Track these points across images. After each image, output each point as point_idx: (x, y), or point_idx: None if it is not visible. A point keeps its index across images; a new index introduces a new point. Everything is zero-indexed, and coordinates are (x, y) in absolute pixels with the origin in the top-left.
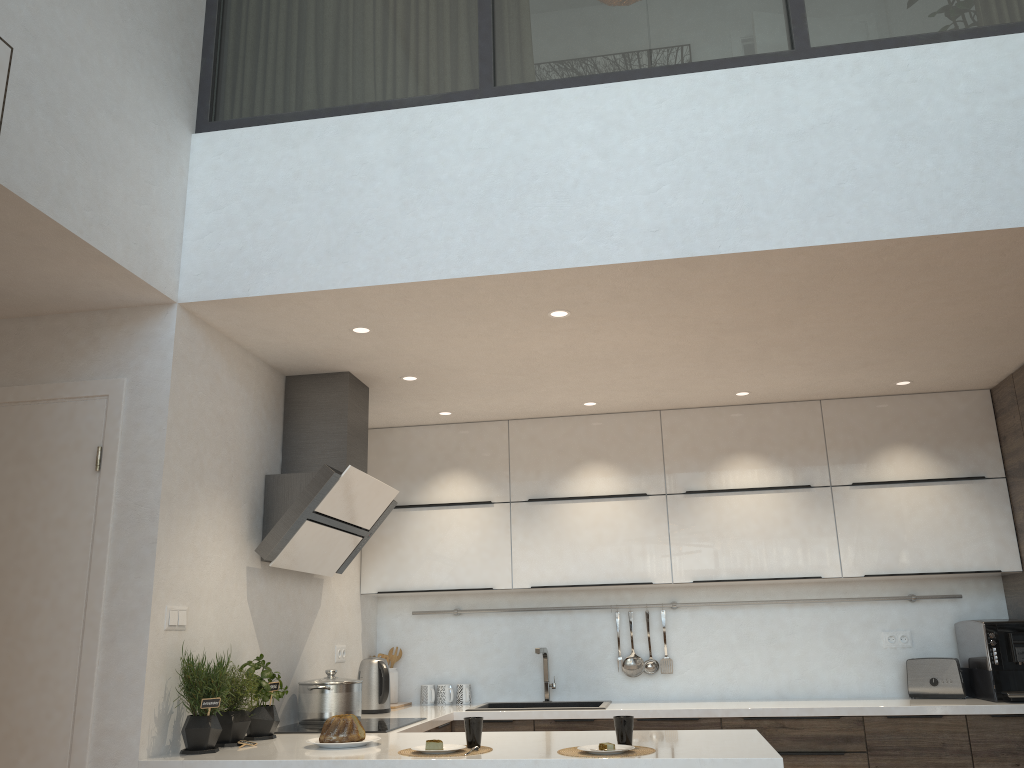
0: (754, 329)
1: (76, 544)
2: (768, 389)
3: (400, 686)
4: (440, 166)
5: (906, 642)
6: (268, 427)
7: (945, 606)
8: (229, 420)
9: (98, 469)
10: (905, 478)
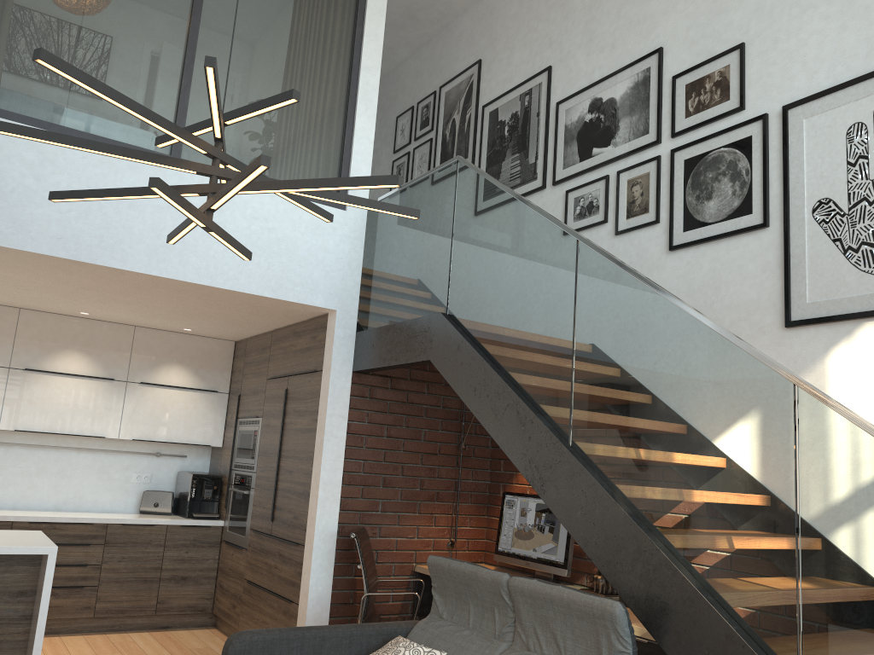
0: (104, 292)
1: None
2: (103, 315)
3: None
4: None
5: (147, 480)
6: None
7: (176, 461)
8: None
9: None
10: (173, 384)
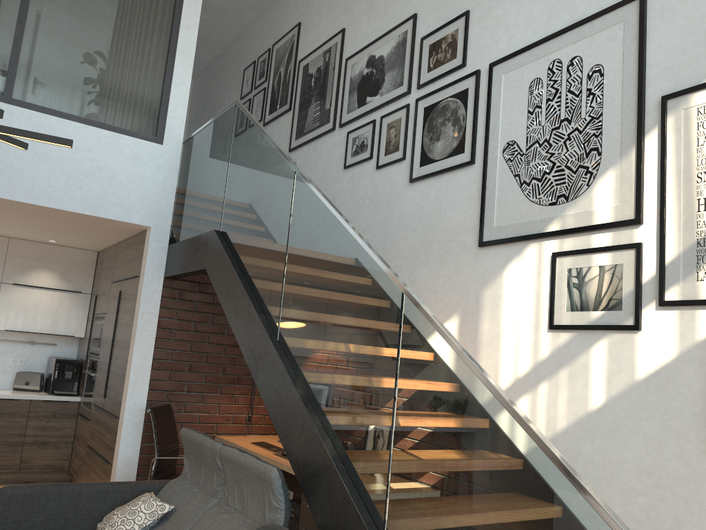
0: None
1: None
2: None
3: None
4: None
5: (22, 363)
6: None
7: (48, 348)
8: None
9: None
10: (43, 286)
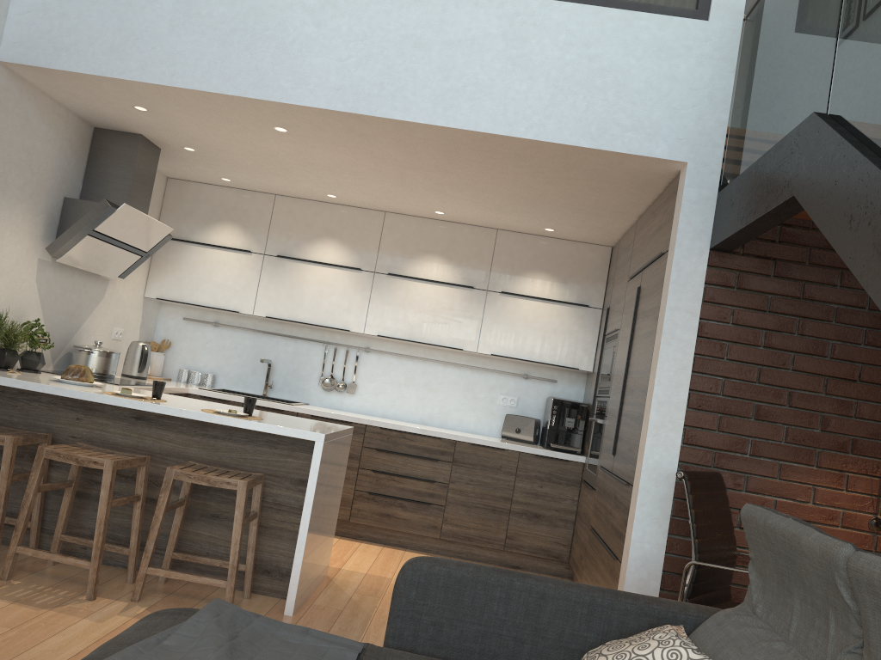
0: (424, 170)
1: None
2: (456, 213)
3: (166, 367)
4: (203, 3)
5: (513, 404)
6: (72, 163)
7: (545, 386)
8: (35, 153)
9: None
10: (537, 296)
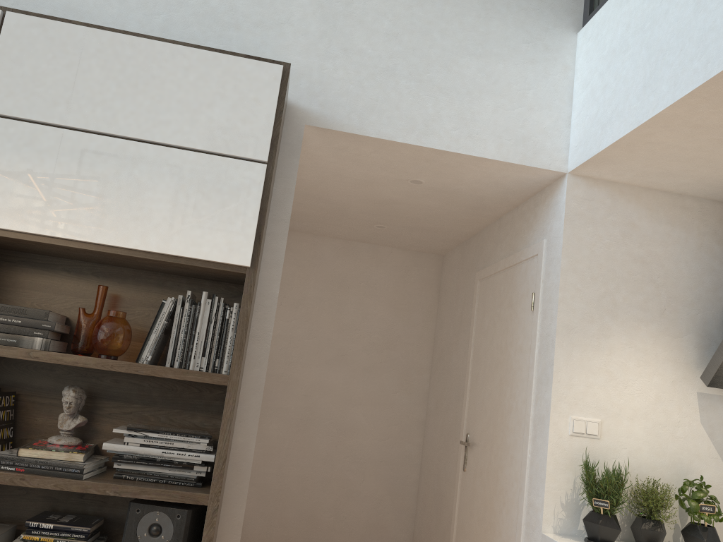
0: None
1: (524, 364)
2: None
3: None
4: None
5: None
6: None
7: None
8: (655, 260)
9: (532, 309)
10: None
